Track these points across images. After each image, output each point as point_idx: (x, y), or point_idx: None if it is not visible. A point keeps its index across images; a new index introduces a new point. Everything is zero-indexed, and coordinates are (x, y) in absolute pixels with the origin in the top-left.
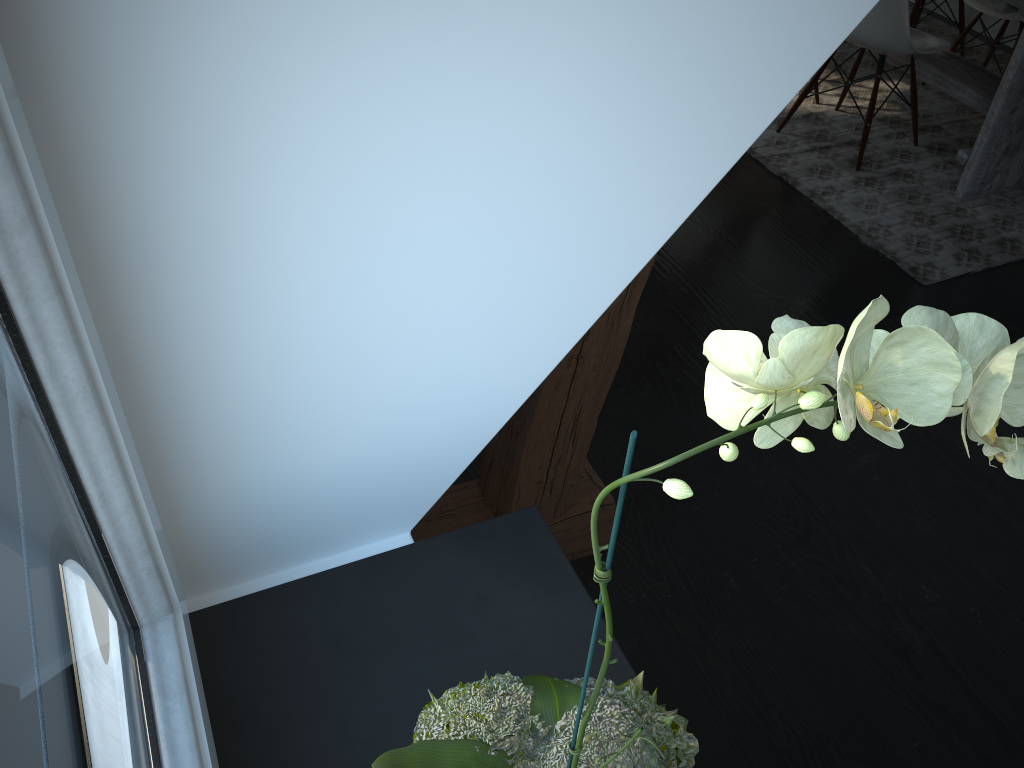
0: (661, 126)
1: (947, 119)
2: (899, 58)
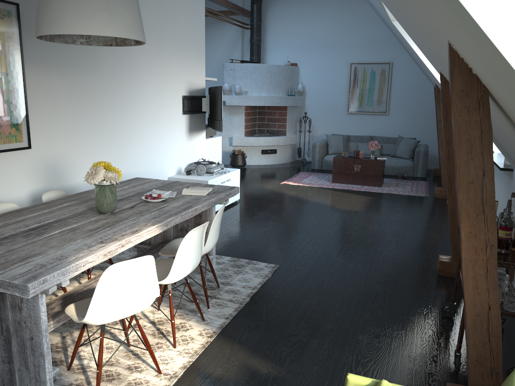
0: None
1: None
2: None
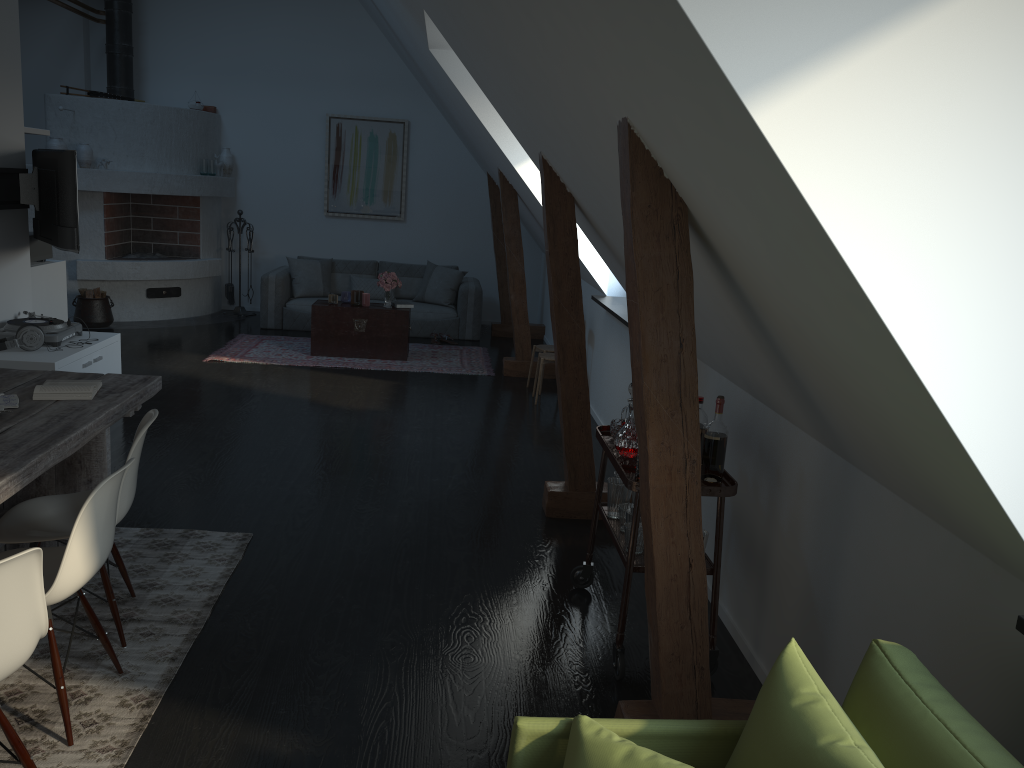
0: None
1: None
2: None
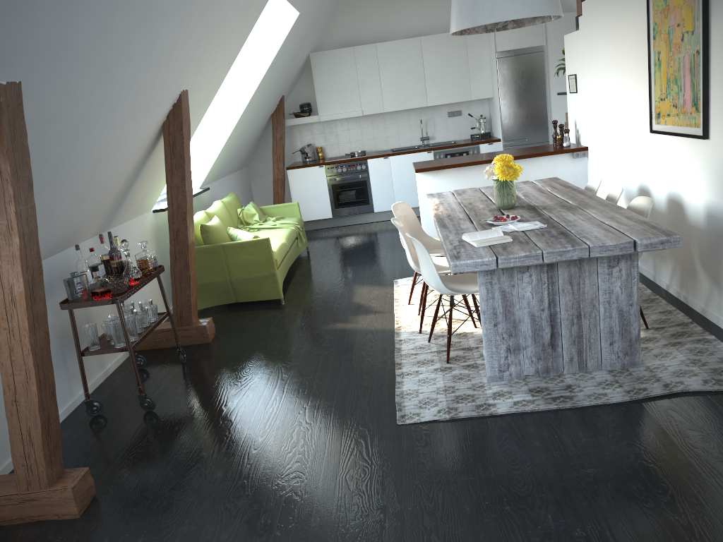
0: None
1: None
2: None
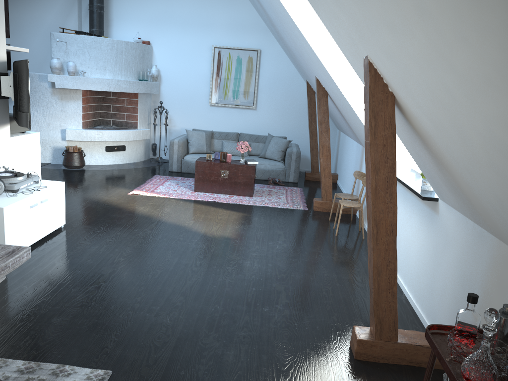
0: None
1: None
2: None
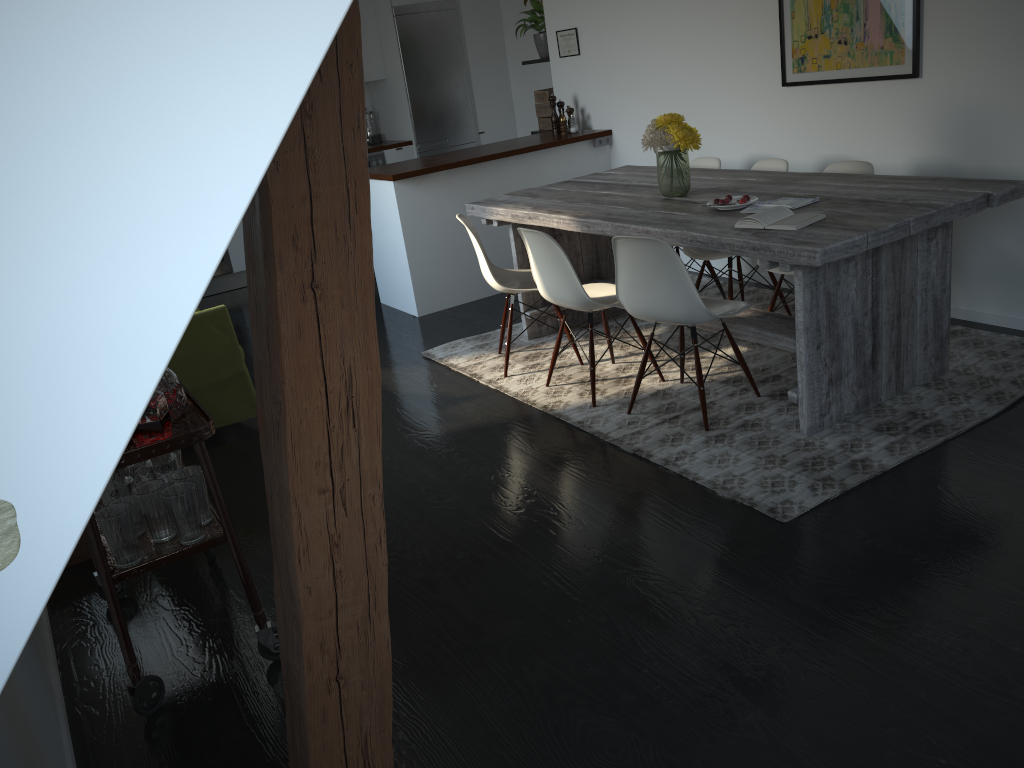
0: (5, 416)
1: (785, 367)
2: (721, 326)
